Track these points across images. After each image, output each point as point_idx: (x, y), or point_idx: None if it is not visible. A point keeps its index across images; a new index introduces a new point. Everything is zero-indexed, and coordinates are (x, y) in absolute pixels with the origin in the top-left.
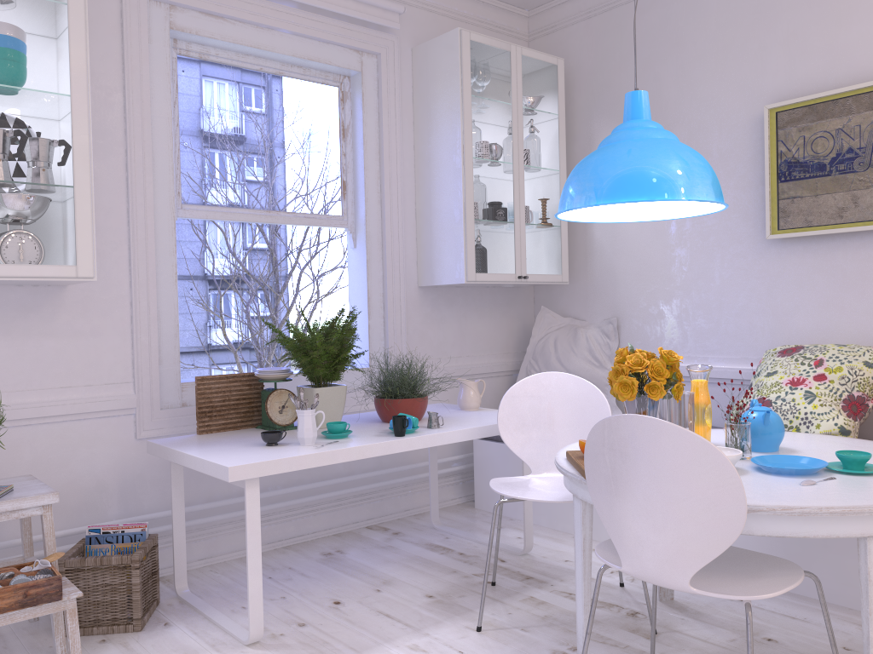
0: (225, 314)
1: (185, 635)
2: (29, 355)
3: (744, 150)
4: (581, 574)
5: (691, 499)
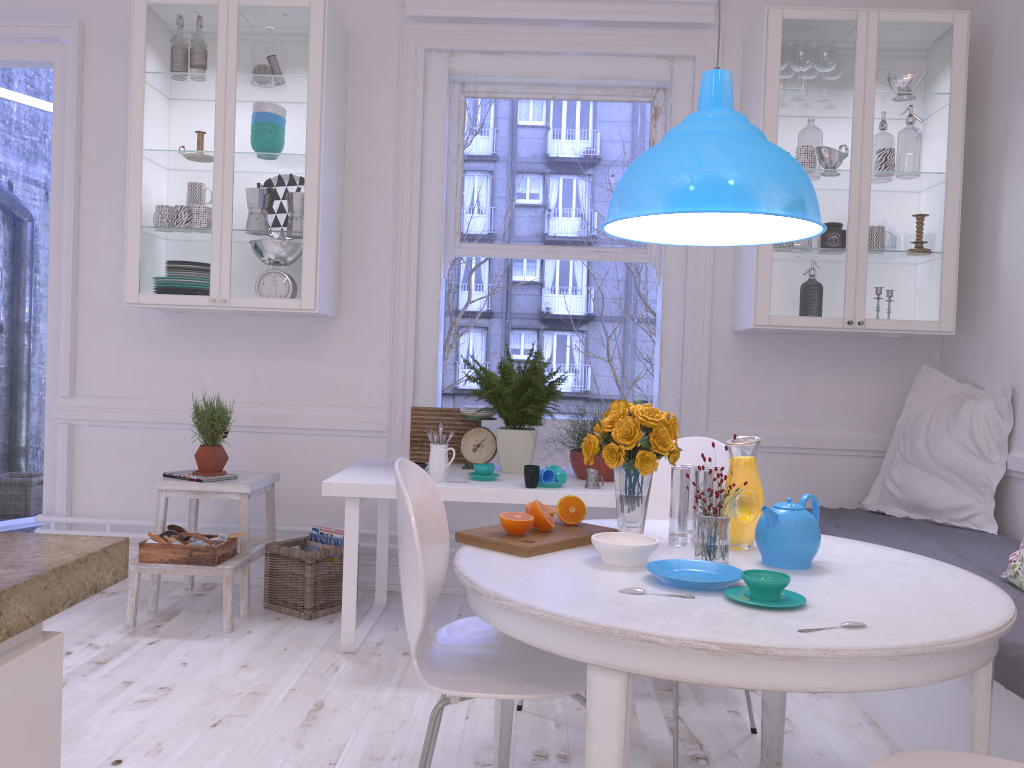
0: (647, 360)
1: (325, 632)
2: (305, 375)
3: None
4: None
5: (402, 559)
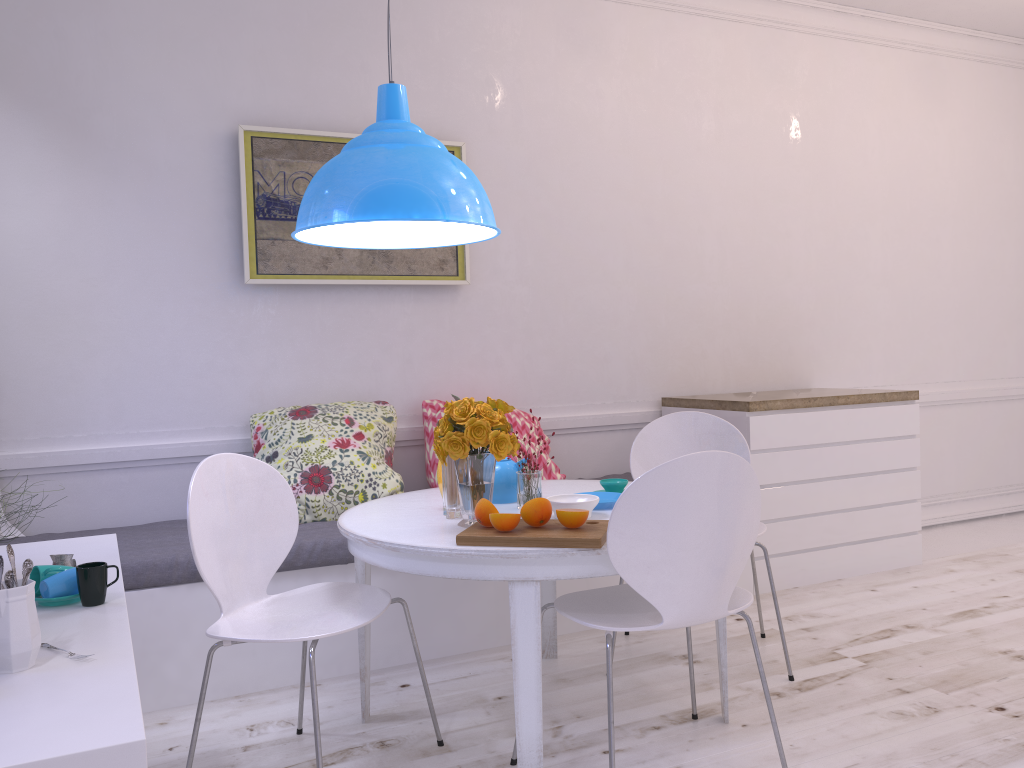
0: None
1: None
2: None
3: (204, 171)
4: (535, 674)
5: (741, 523)
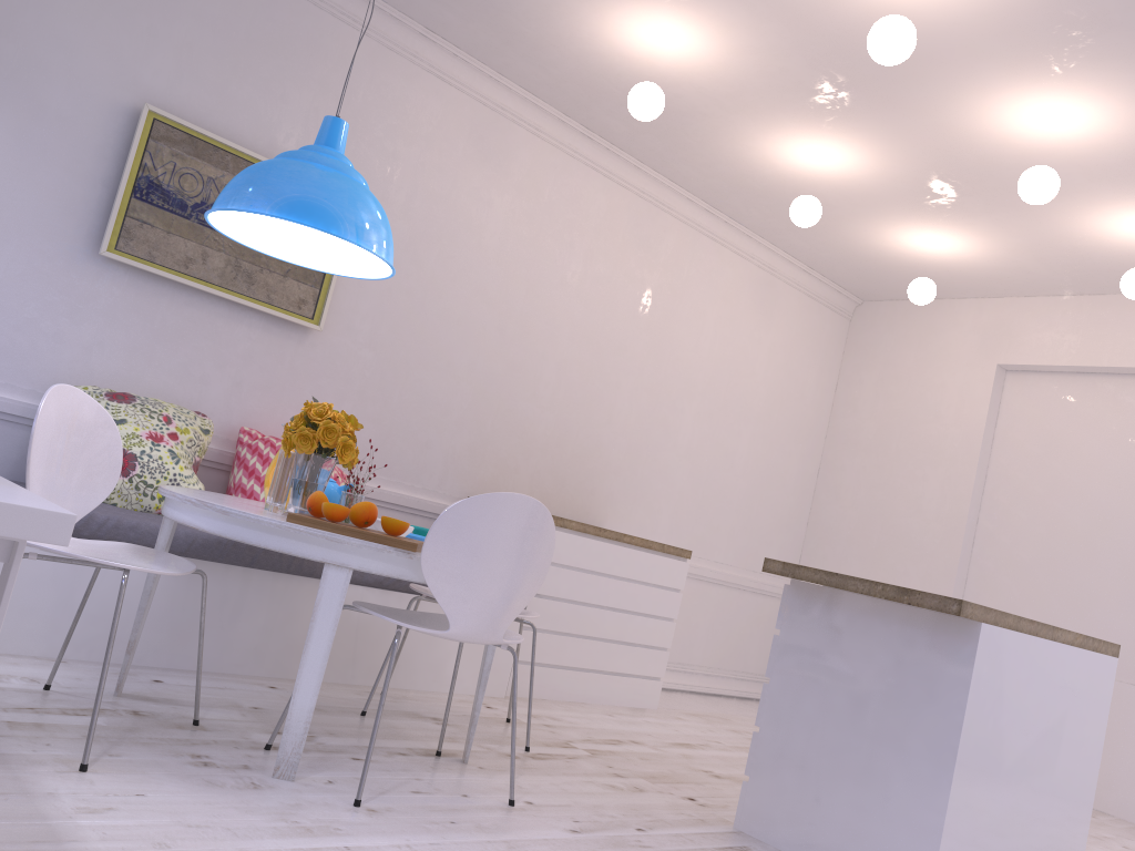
0: None
1: None
2: None
3: (93, 132)
4: (324, 651)
5: (533, 566)
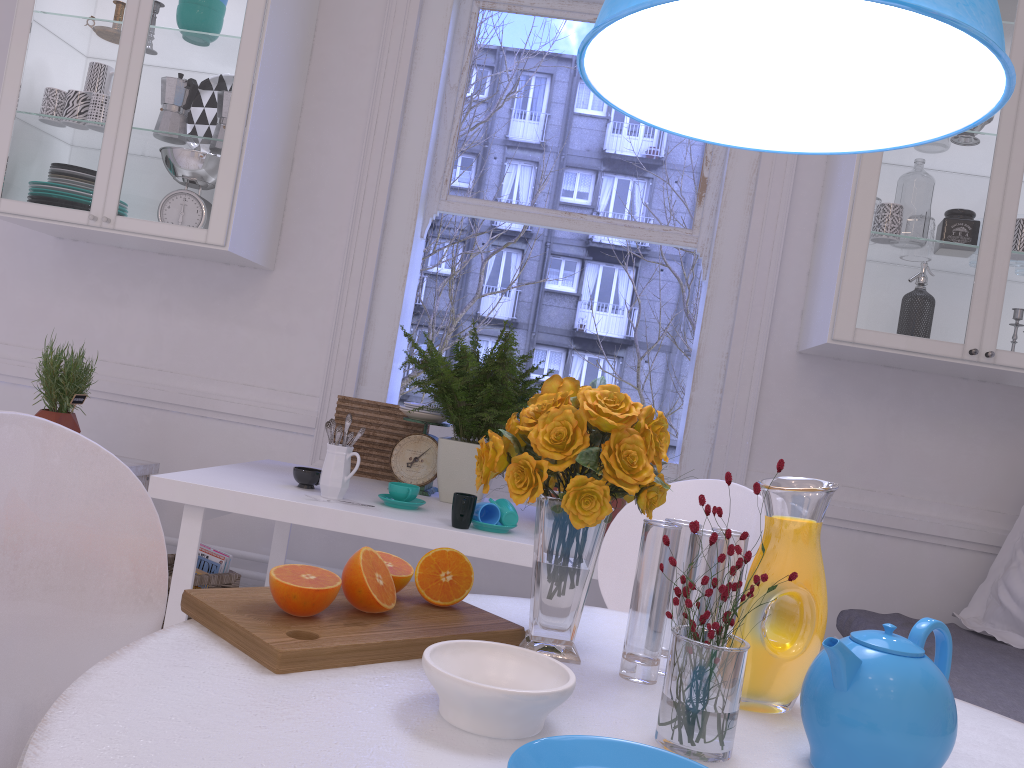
0: None
1: None
2: (220, 341)
3: None
4: None
5: None
